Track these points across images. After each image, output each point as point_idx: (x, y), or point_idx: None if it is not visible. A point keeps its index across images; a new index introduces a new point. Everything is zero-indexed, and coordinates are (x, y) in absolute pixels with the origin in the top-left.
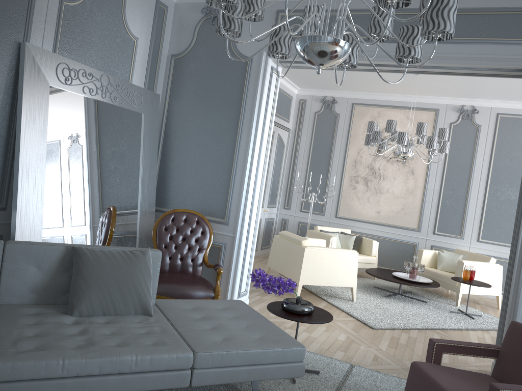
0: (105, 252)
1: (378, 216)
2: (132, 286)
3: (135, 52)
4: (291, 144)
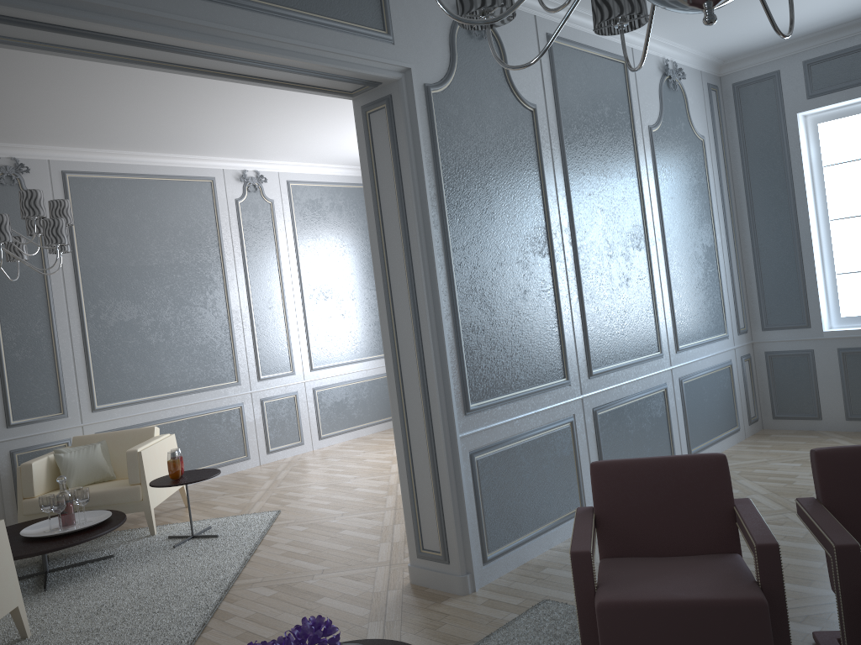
0: None
1: None
2: None
3: None
4: None
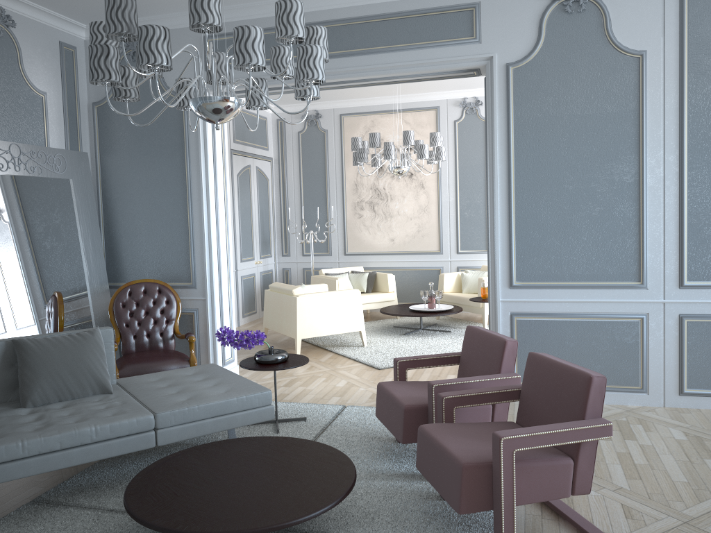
0: (49, 339)
1: (393, 244)
2: (85, 367)
3: (45, 109)
4: (277, 176)
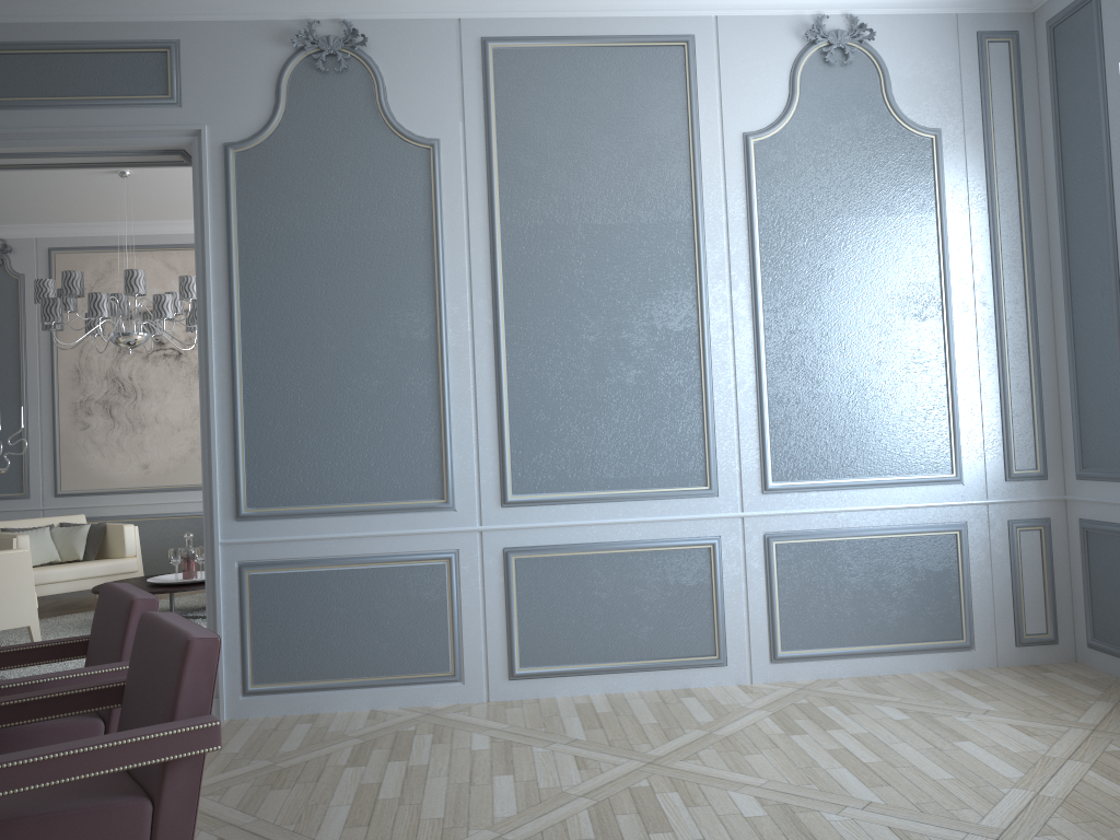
0: None
1: (147, 475)
2: None
3: None
4: None
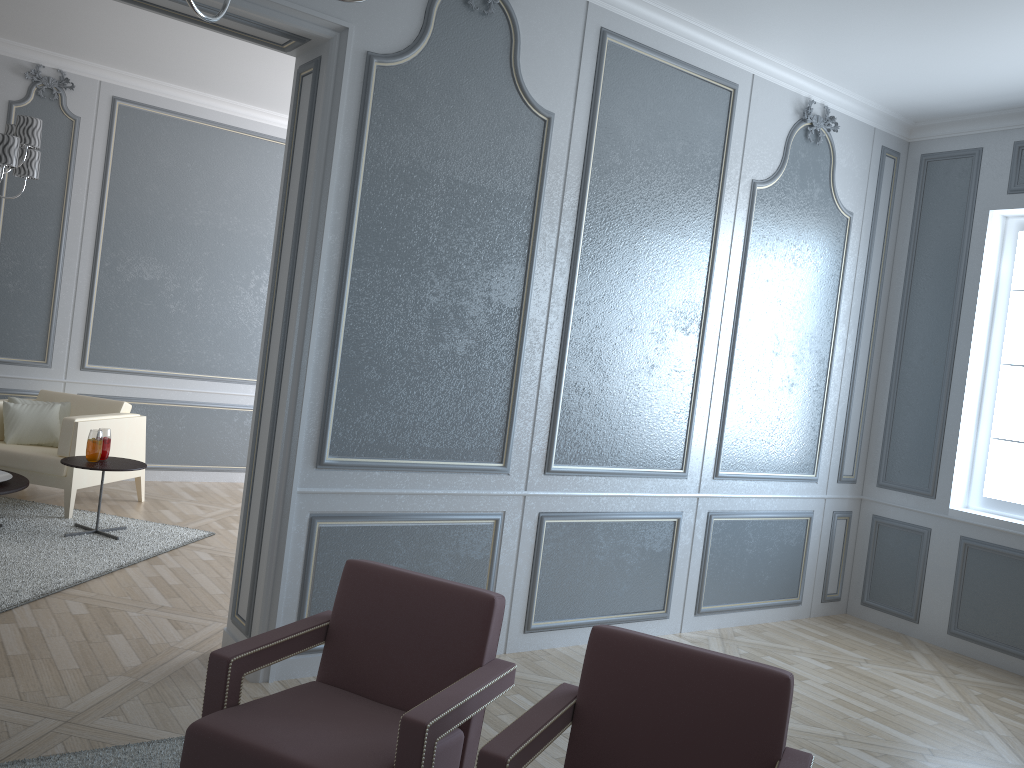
0: None
1: None
2: None
3: None
4: None
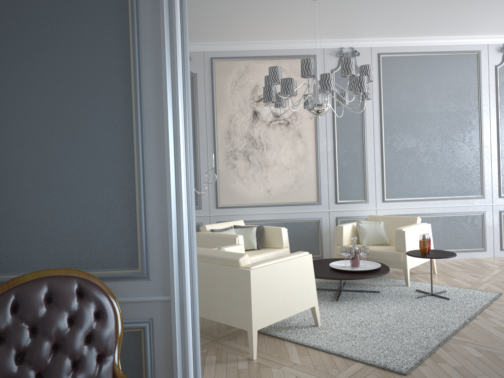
0: None
1: (269, 196)
2: None
3: None
4: None
